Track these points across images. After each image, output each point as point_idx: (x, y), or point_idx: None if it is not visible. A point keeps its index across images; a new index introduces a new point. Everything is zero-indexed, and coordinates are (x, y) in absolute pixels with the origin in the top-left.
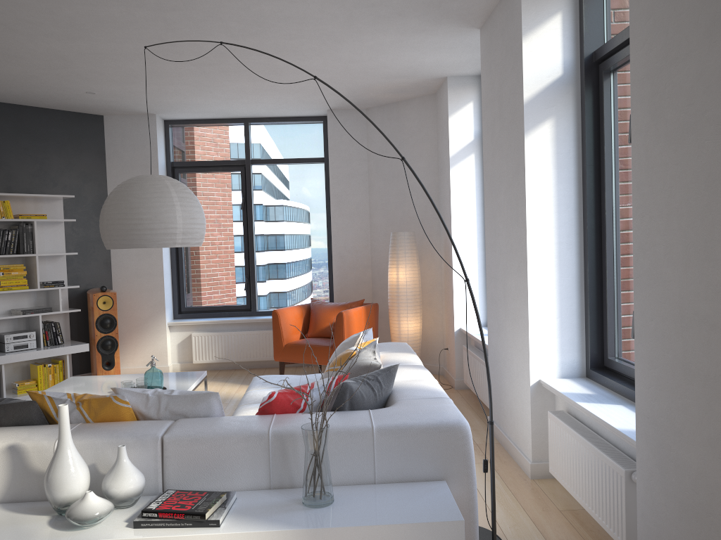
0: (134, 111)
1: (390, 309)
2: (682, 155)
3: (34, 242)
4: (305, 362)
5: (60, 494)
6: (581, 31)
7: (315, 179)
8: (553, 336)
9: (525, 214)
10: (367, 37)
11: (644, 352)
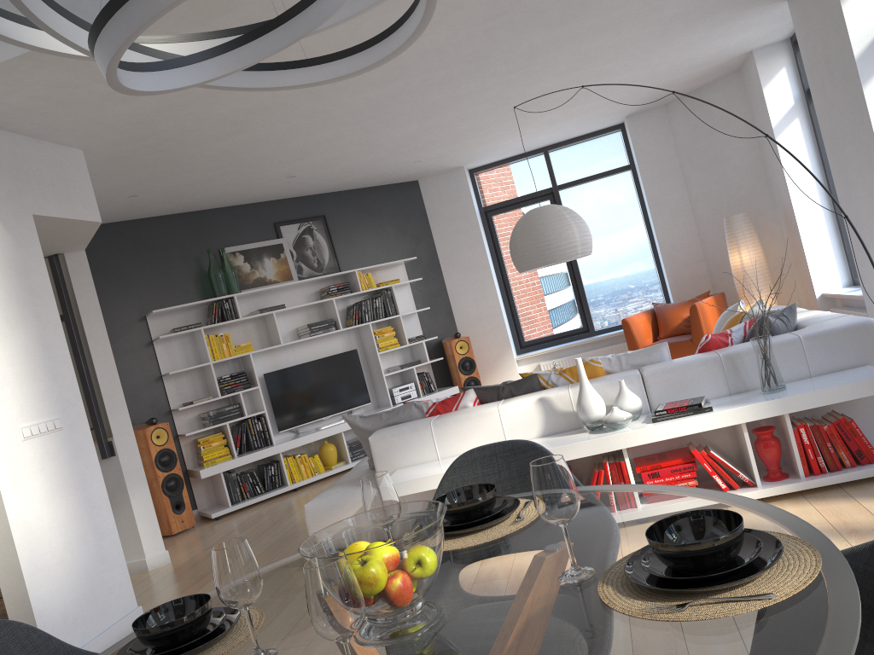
0: (445, 168)
1: (740, 294)
2: None
3: (395, 304)
4: None
5: (592, 414)
6: None
7: (624, 188)
8: None
9: None
10: (678, 40)
11: None
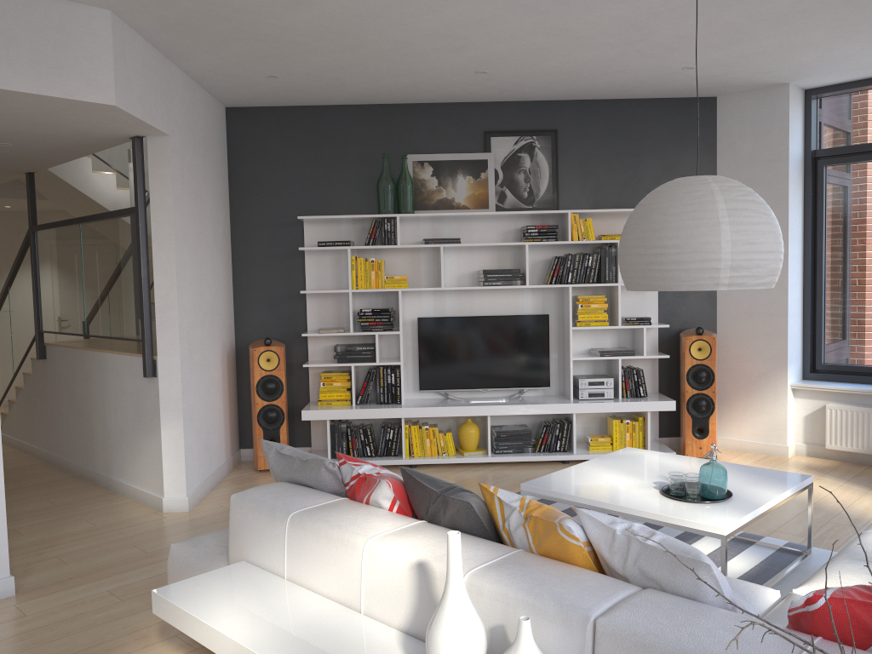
0: (755, 84)
1: None
2: None
3: (616, 268)
4: None
5: None
6: None
7: None
8: None
9: None
10: None
11: None
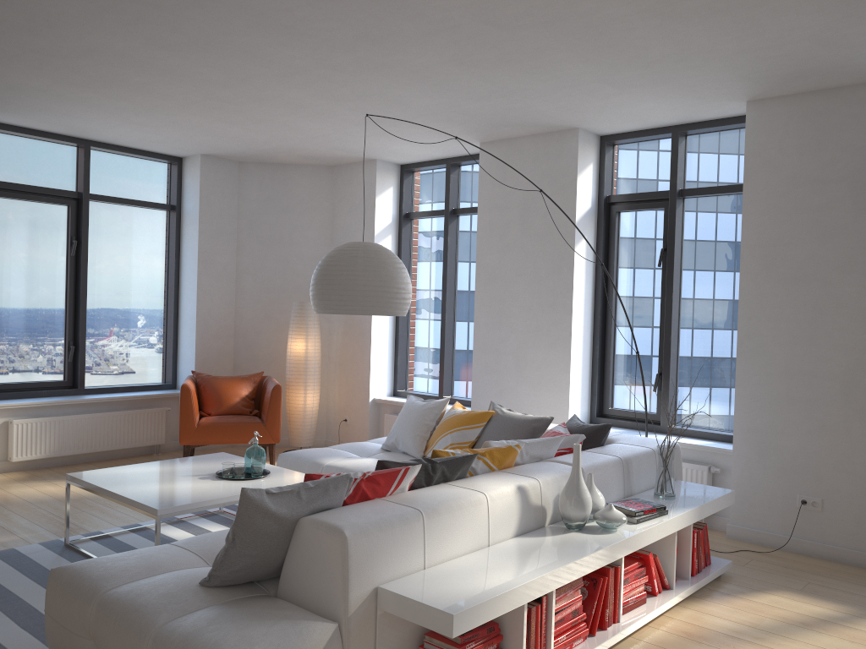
0: None
1: (294, 382)
2: (792, 291)
3: None
4: (226, 442)
5: (589, 511)
6: (601, 179)
7: (158, 229)
8: (578, 394)
9: (571, 304)
10: (405, 126)
11: (746, 393)
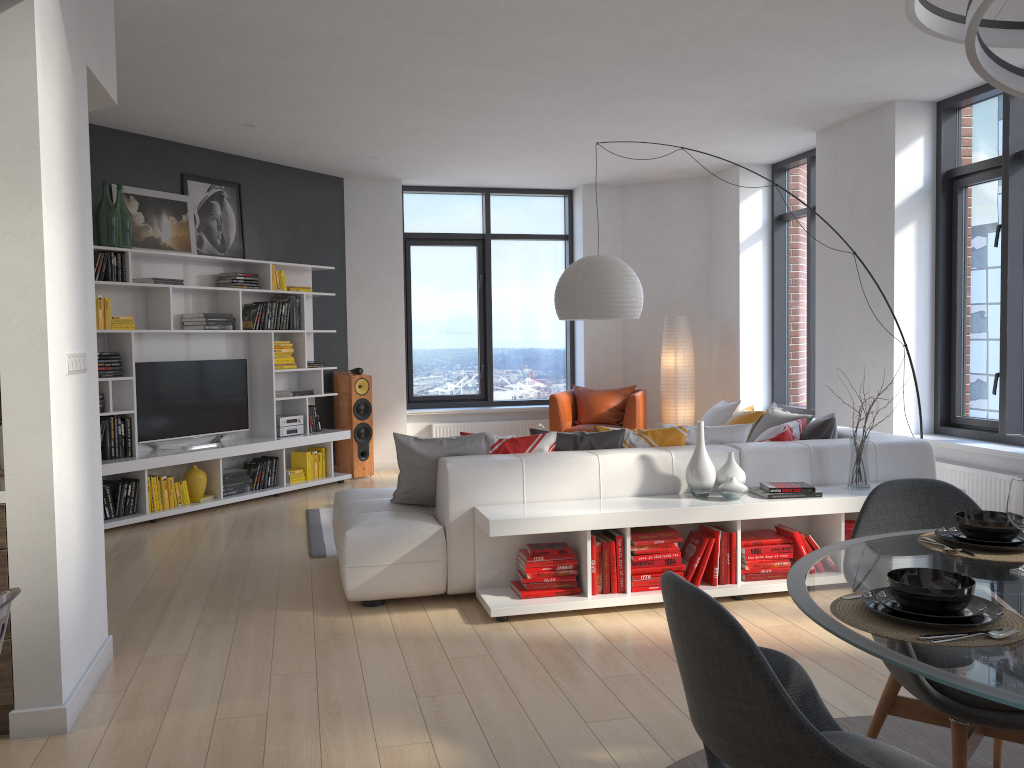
0: (384, 176)
1: (665, 395)
2: None
3: (301, 317)
4: None
5: (707, 481)
6: (938, 153)
7: (555, 258)
8: (910, 400)
9: (892, 299)
10: (716, 132)
11: None
